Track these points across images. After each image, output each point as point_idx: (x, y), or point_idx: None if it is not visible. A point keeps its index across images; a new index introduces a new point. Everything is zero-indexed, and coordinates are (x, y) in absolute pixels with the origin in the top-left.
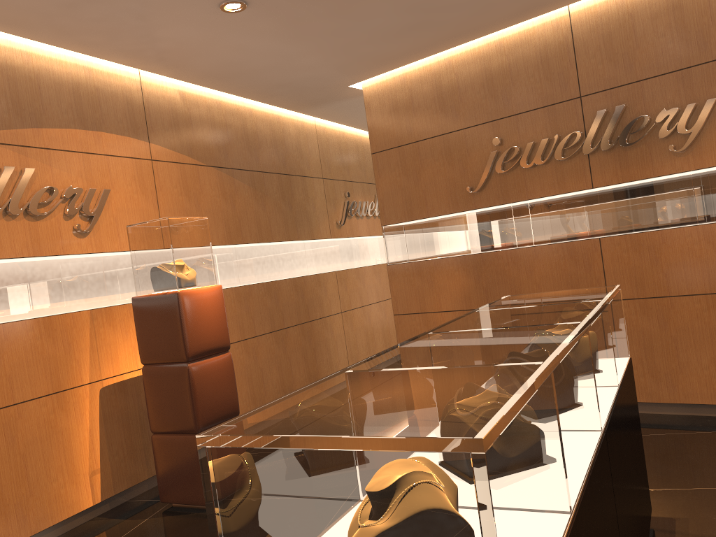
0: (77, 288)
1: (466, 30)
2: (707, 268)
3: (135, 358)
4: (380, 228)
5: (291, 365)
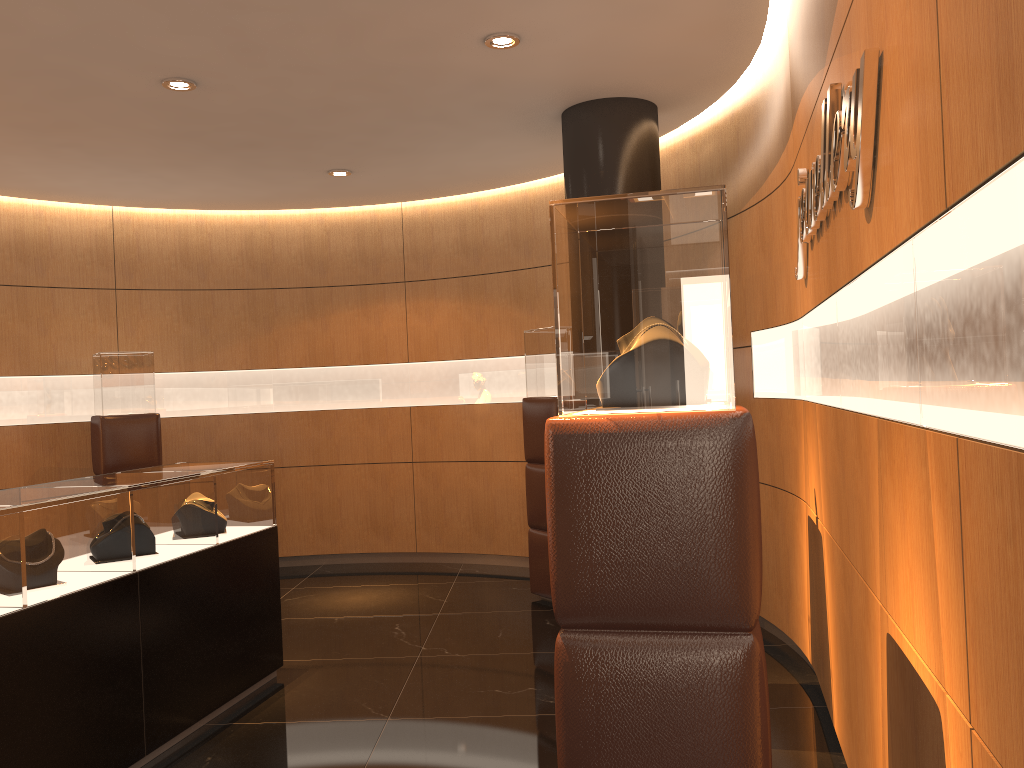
0: (872, 357)
1: None
2: None
3: (912, 609)
4: None
5: None
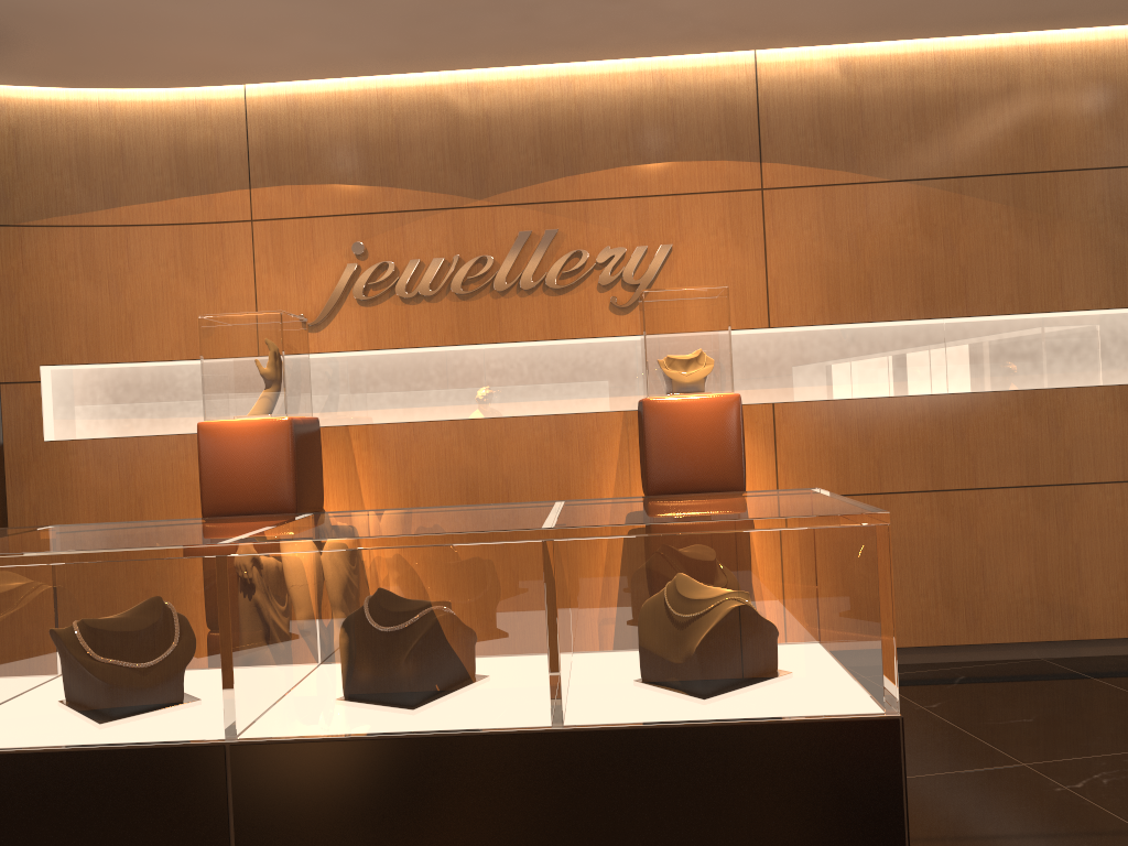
0: (609, 381)
1: None
2: None
3: None
4: None
5: (1078, 558)
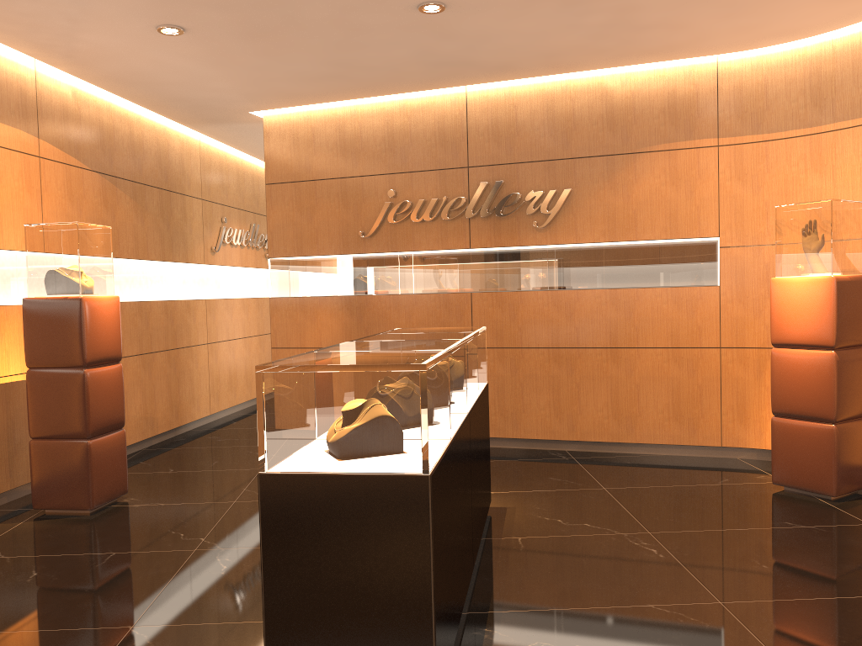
0: None
1: (376, 87)
2: (552, 326)
3: (8, 363)
4: (252, 260)
5: (155, 392)
